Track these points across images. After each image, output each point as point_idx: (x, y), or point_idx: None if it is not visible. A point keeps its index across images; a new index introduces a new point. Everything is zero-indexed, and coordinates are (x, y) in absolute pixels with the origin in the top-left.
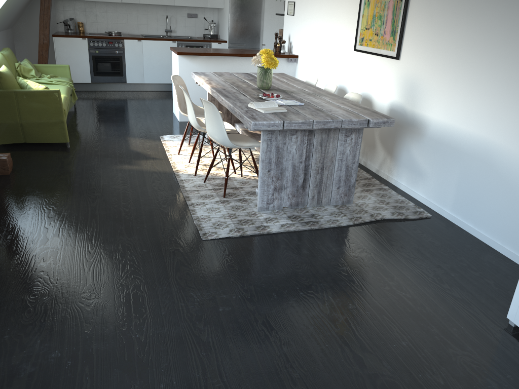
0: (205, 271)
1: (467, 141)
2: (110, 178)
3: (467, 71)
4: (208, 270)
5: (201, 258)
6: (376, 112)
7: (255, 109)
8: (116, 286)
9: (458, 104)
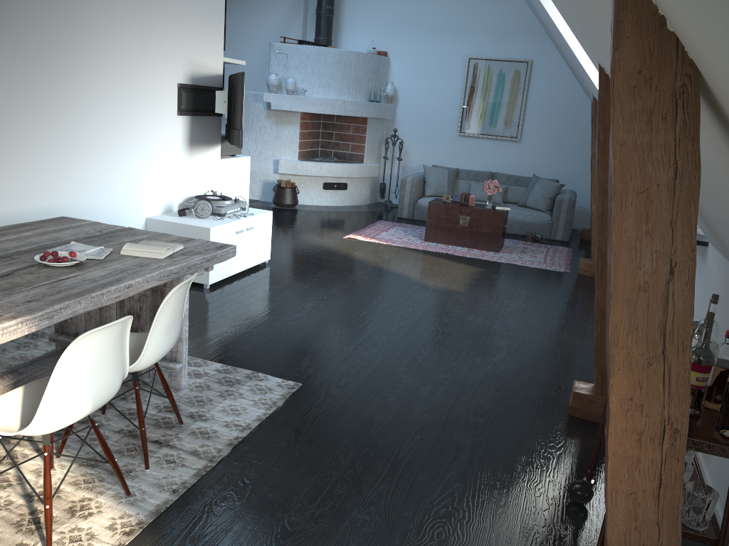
0: (337, 363)
1: (26, 220)
2: None
3: (0, 142)
4: (334, 362)
5: (326, 372)
6: (42, 221)
7: (171, 254)
8: (419, 377)
9: (1, 184)
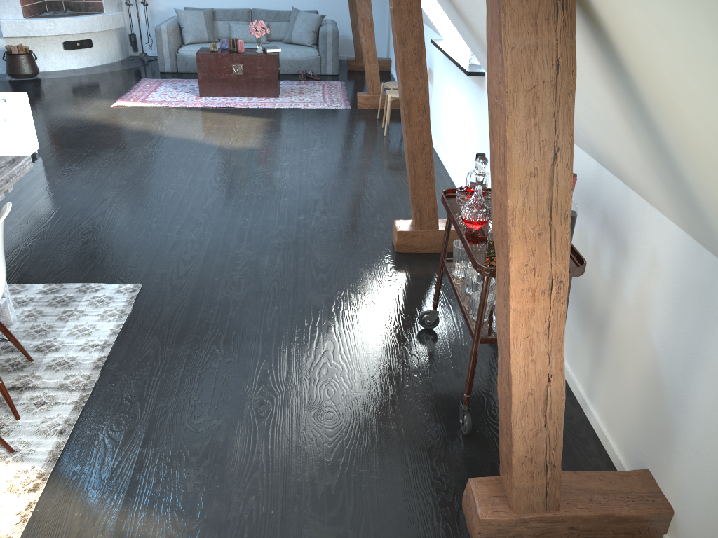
0: (167, 253)
1: None
2: (219, 461)
3: None
4: (164, 253)
5: (161, 265)
6: None
7: None
8: (255, 248)
9: None
